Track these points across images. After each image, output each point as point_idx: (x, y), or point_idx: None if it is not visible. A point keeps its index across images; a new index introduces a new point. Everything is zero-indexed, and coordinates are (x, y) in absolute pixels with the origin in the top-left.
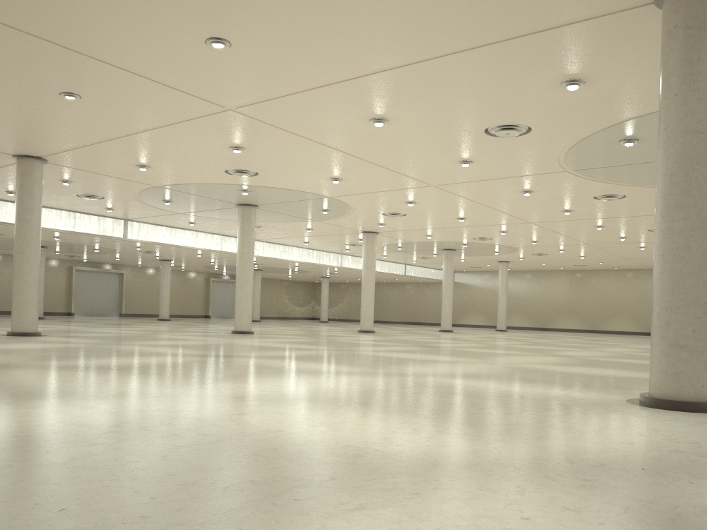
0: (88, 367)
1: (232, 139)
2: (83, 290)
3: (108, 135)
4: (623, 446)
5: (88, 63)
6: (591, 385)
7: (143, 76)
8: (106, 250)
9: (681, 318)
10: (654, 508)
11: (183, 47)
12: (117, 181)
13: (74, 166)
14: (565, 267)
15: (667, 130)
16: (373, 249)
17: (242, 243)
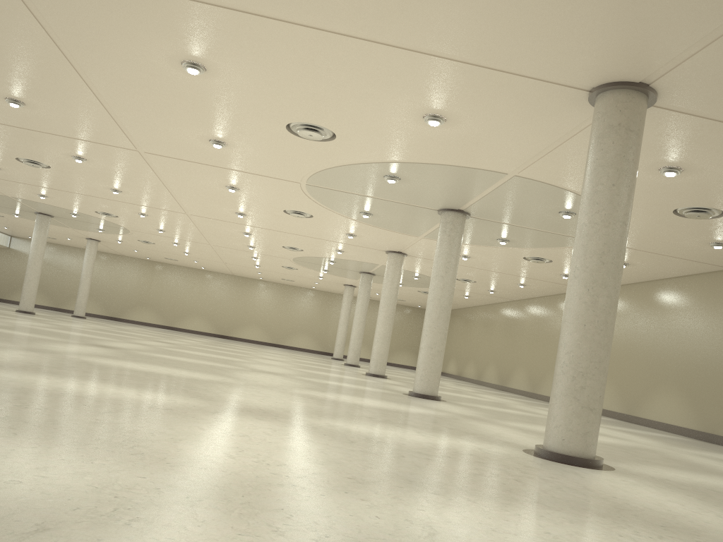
0: None
1: None
2: None
3: None
4: None
5: None
6: (440, 428)
7: None
8: None
9: (594, 384)
10: None
11: None
12: None
13: None
14: (153, 258)
15: (601, 213)
16: None
17: None
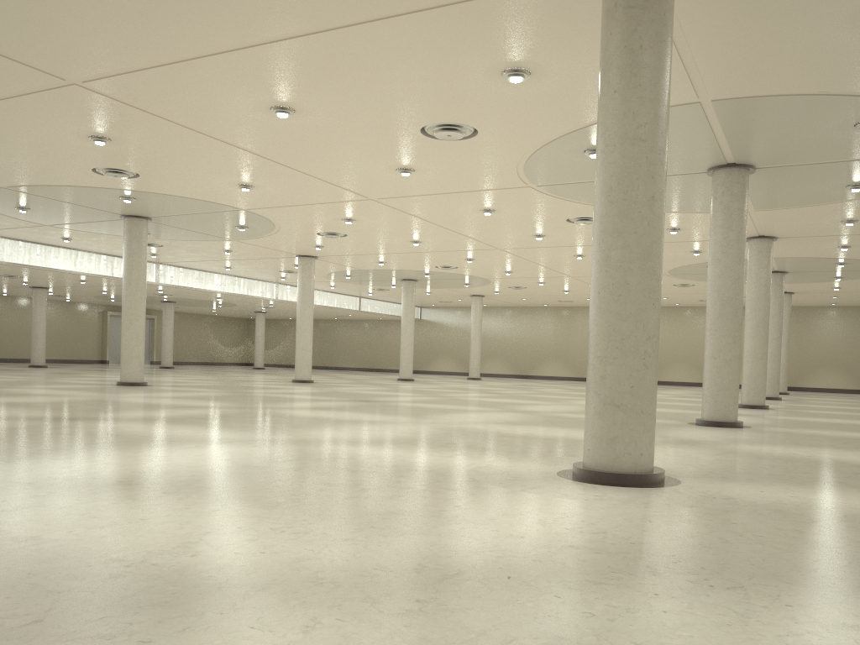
0: None
1: (89, 125)
2: None
3: None
4: (506, 542)
5: None
6: (529, 451)
7: None
8: None
9: (618, 371)
10: (480, 644)
11: None
12: None
13: None
14: (549, 303)
15: (605, 135)
16: (311, 278)
17: (130, 267)
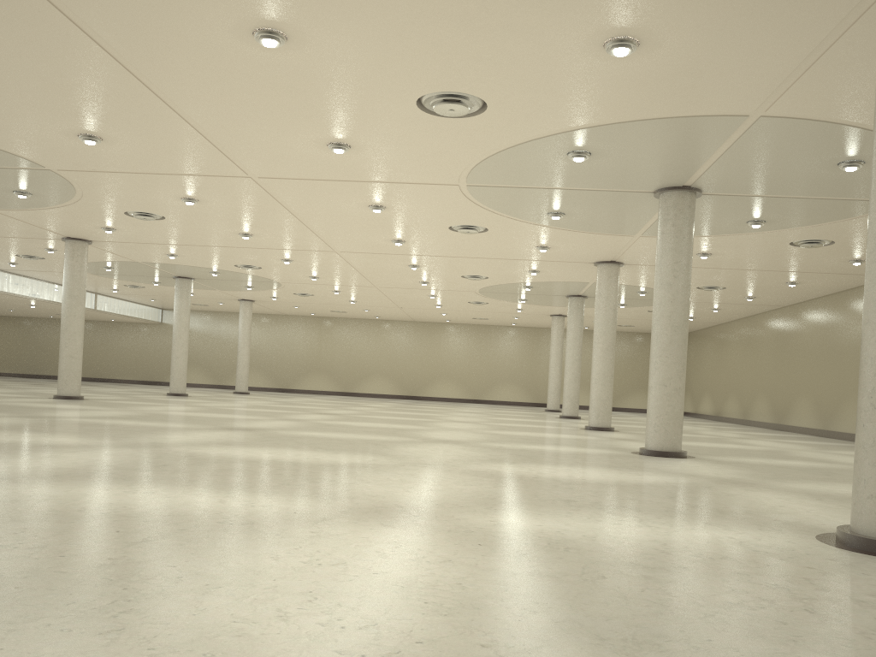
0: None
1: None
2: None
3: None
4: None
5: None
6: (679, 509)
7: None
8: None
9: None
10: None
11: None
12: None
13: None
14: (318, 312)
15: None
16: (84, 267)
17: None
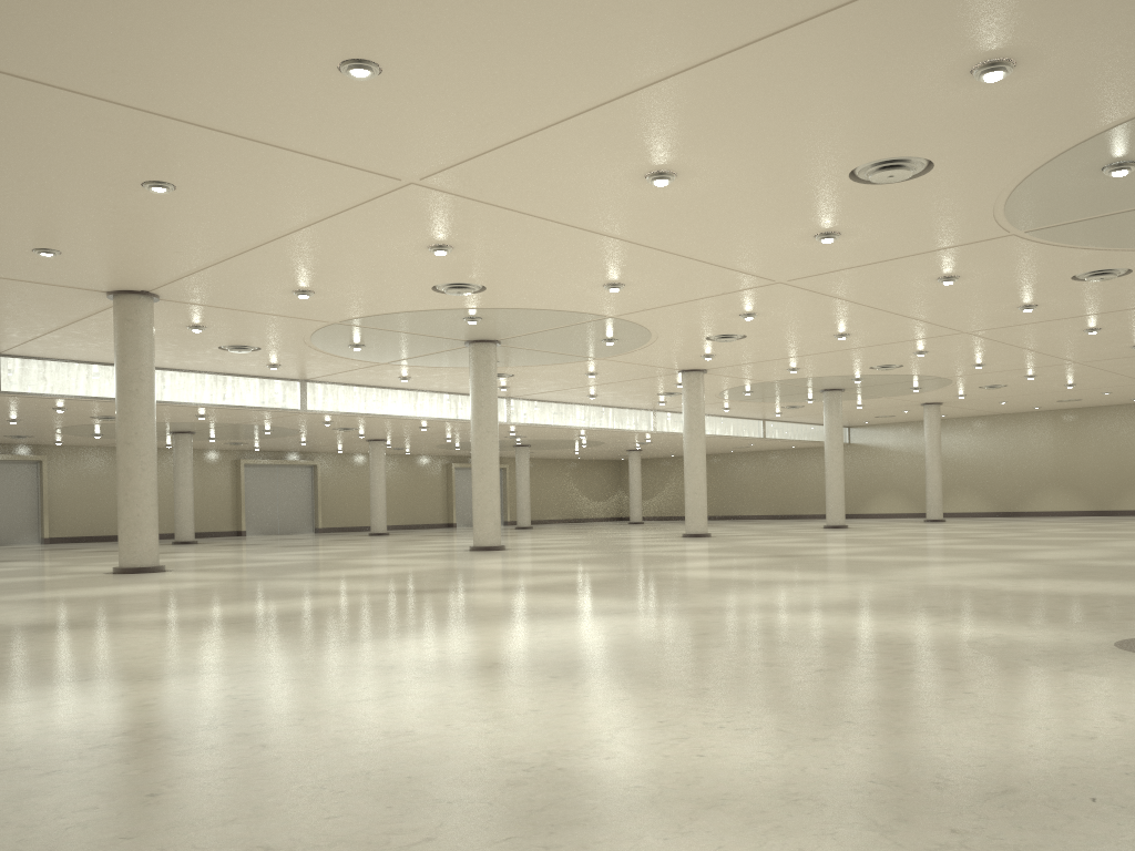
0: (185, 622)
1: (428, 232)
2: (258, 495)
3: (235, 246)
4: (1069, 746)
5: (168, 128)
6: (1057, 615)
7: (260, 140)
8: (282, 431)
9: None
10: None
11: (306, 83)
12: (271, 320)
13: (200, 302)
14: (1042, 405)
15: None
16: (700, 398)
17: (478, 404)
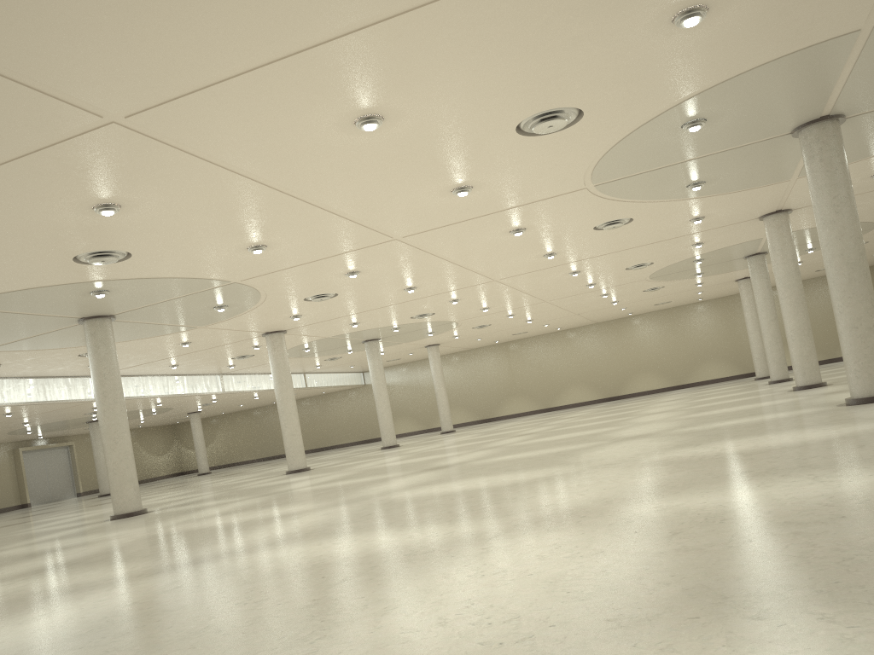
0: None
1: (102, 188)
2: None
3: None
4: None
5: None
6: (865, 457)
7: None
8: None
9: None
10: None
11: None
12: None
13: None
14: (501, 339)
15: None
16: (285, 354)
17: (102, 377)
